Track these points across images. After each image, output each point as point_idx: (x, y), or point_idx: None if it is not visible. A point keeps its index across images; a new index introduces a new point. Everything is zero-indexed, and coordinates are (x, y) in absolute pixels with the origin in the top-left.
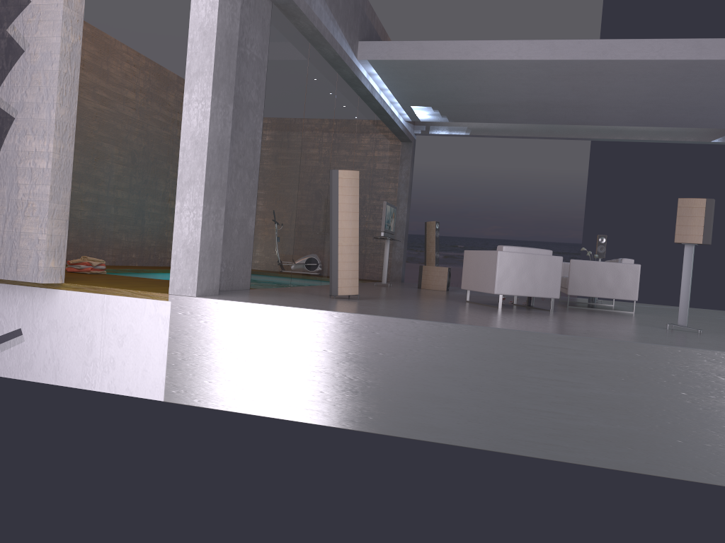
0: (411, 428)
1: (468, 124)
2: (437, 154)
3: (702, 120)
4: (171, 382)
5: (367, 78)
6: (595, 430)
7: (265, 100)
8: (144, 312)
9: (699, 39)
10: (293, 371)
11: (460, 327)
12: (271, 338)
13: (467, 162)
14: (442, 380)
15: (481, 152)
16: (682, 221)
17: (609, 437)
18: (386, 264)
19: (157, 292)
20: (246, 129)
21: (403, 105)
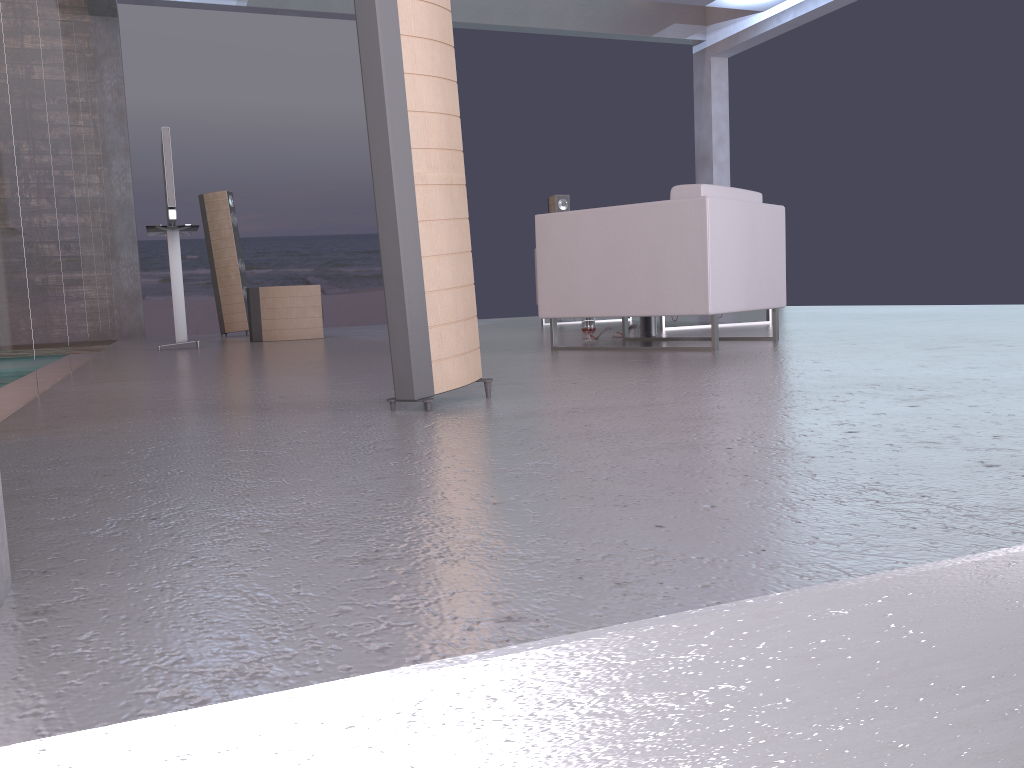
0: None
1: None
2: None
3: None
4: None
5: None
6: None
7: None
8: None
9: None
10: None
11: None
12: None
13: (178, 92)
14: None
15: (202, 73)
16: None
17: None
18: (180, 292)
19: None
20: None
21: None
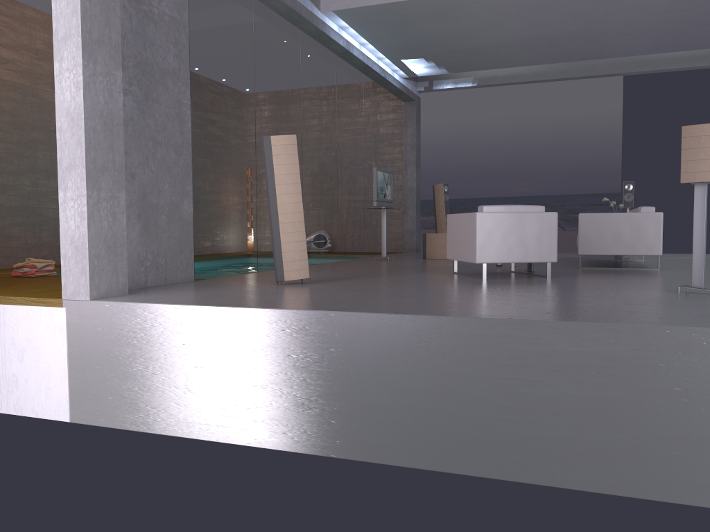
0: (337, 444)
1: (474, 74)
2: (456, 112)
3: None
4: (75, 400)
5: (338, 32)
6: (562, 441)
7: (190, 65)
8: (40, 321)
9: None
10: (199, 381)
11: (383, 317)
12: (172, 343)
13: (489, 117)
14: (367, 385)
15: (503, 104)
16: (689, 155)
17: (580, 450)
18: (384, 235)
19: (53, 297)
20: (165, 100)
21: (393, 60)
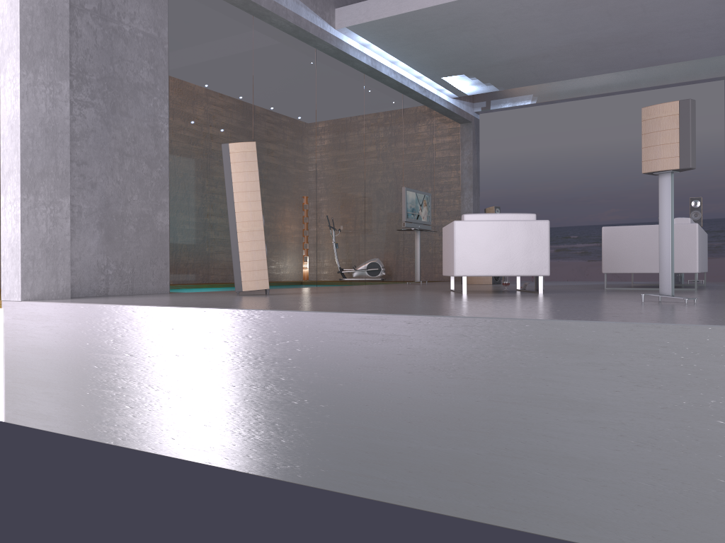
0: (213, 451)
1: (533, 91)
2: (537, 136)
3: None
4: (9, 399)
5: (360, 50)
6: (419, 454)
7: (169, 80)
8: None
9: None
10: (102, 382)
11: (252, 314)
12: (81, 343)
13: (573, 140)
14: (238, 387)
15: (587, 126)
16: (650, 140)
17: (437, 465)
18: (417, 258)
19: None
20: (136, 114)
21: (433, 78)
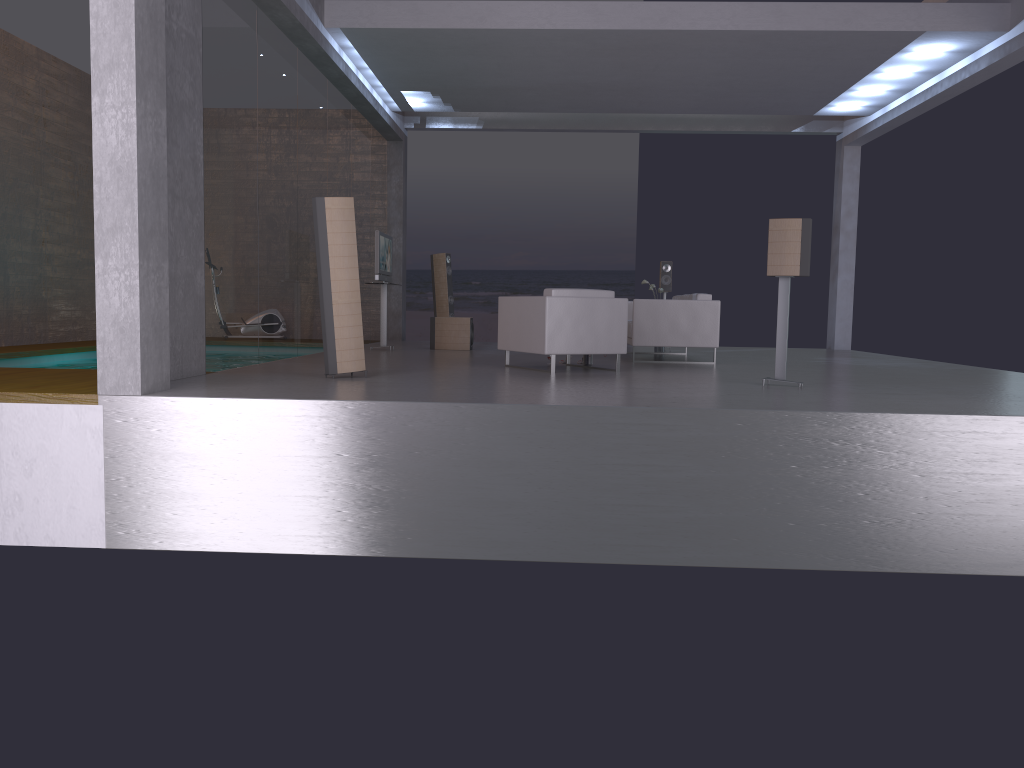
0: (465, 545)
1: (479, 114)
2: (434, 154)
3: (782, 105)
4: (115, 520)
5: (339, 53)
6: (694, 521)
7: (203, 96)
8: (62, 423)
9: (779, 4)
10: (296, 487)
11: (520, 408)
12: (260, 444)
13: (477, 164)
14: (501, 479)
15: (494, 149)
16: (775, 248)
17: (710, 528)
18: (384, 318)
19: (78, 393)
20: (182, 142)
21: (391, 90)
